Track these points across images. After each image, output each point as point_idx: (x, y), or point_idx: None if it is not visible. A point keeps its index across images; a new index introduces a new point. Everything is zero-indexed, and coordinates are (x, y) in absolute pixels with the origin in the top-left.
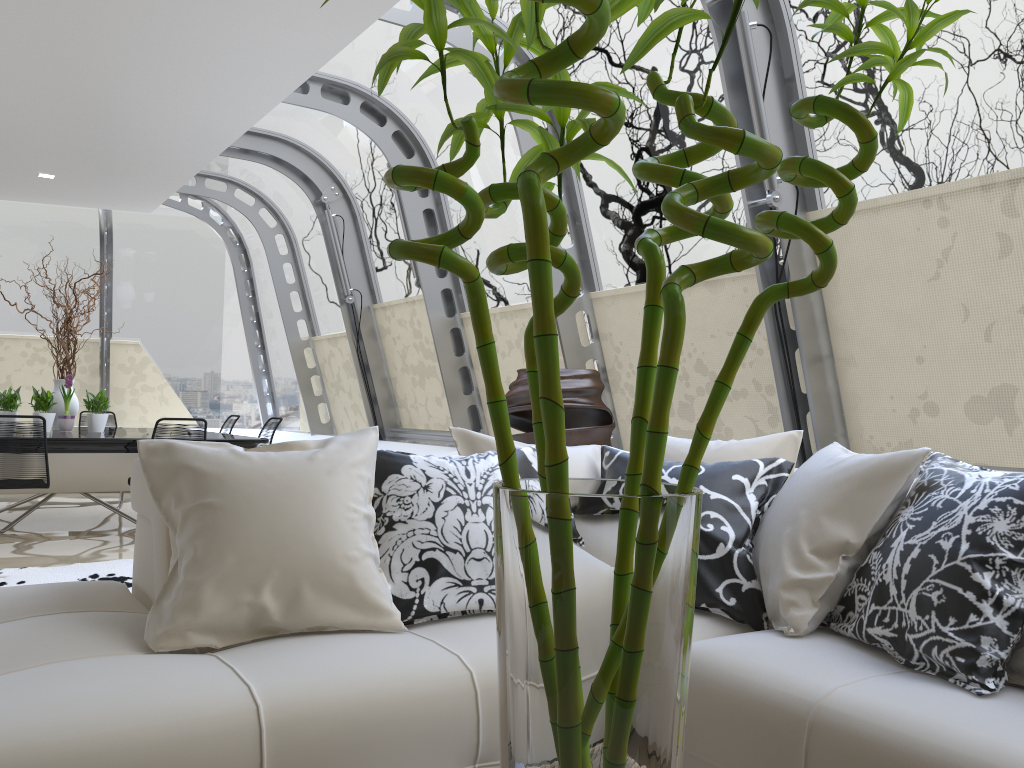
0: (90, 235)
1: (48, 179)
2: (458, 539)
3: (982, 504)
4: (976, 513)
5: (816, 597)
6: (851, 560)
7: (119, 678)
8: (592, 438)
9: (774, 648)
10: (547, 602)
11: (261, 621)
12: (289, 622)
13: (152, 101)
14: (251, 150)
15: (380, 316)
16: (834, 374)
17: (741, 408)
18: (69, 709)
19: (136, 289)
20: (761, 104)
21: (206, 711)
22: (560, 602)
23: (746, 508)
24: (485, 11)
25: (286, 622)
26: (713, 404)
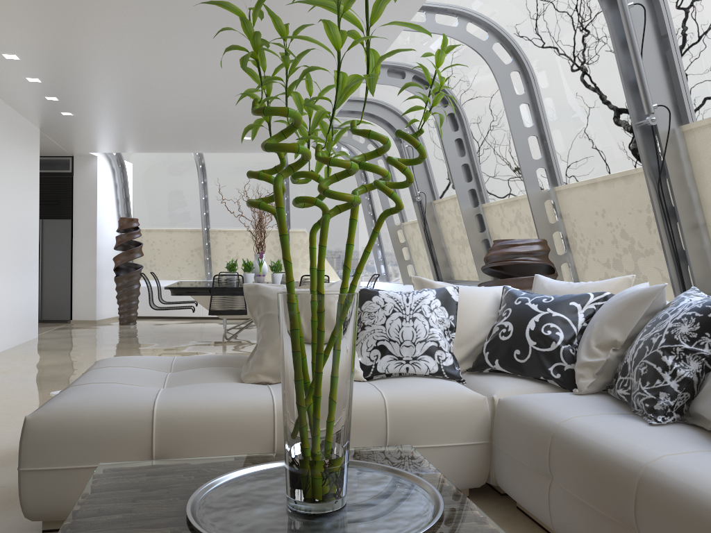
0: None
1: (248, 139)
2: (397, 335)
3: (679, 316)
4: (674, 321)
5: (595, 372)
6: (619, 351)
7: (219, 389)
8: None
9: (559, 398)
10: (285, 333)
11: None
12: None
13: None
14: (355, 111)
15: (437, 208)
16: (708, 236)
17: (651, 262)
18: (195, 398)
19: None
20: (638, 57)
21: (250, 404)
22: (288, 333)
23: (575, 322)
24: (474, 13)
25: None
26: (361, 259)
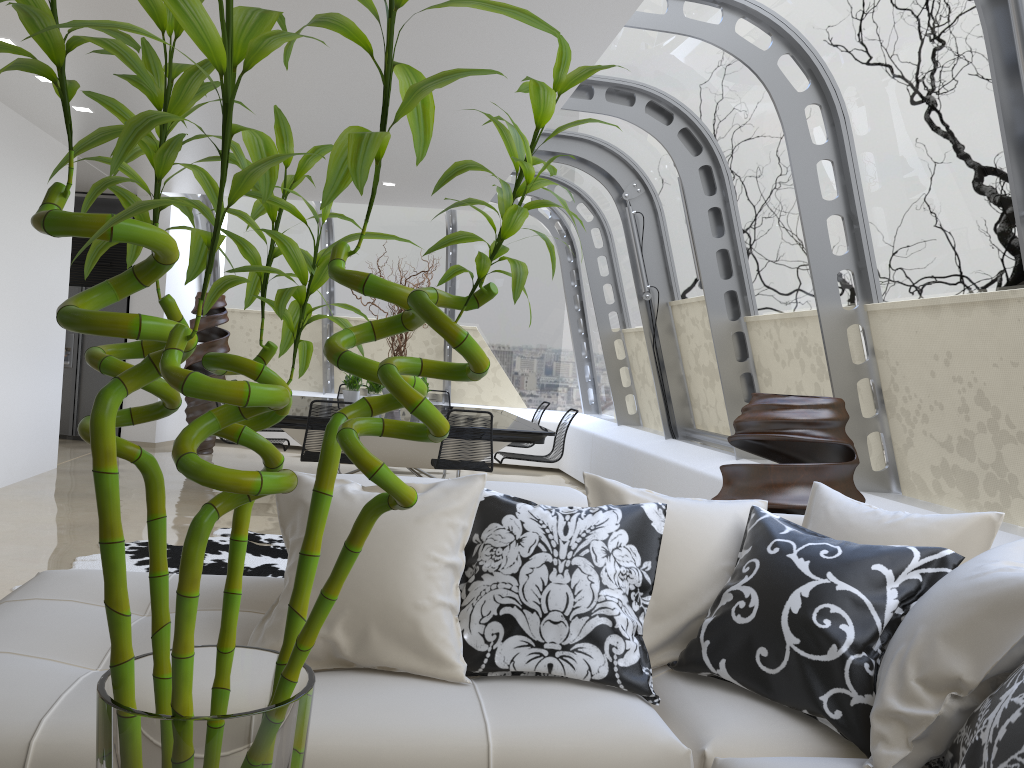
0: (438, 230)
1: (391, 186)
2: (537, 598)
3: None
4: None
5: (911, 737)
6: (965, 701)
7: None
8: (822, 476)
9: None
10: None
11: (335, 653)
12: (358, 659)
13: (448, 119)
14: (556, 152)
15: (676, 313)
16: None
17: None
18: None
19: (475, 279)
20: None
21: None
22: None
23: (879, 606)
24: (750, 2)
25: (355, 658)
26: (312, 614)
